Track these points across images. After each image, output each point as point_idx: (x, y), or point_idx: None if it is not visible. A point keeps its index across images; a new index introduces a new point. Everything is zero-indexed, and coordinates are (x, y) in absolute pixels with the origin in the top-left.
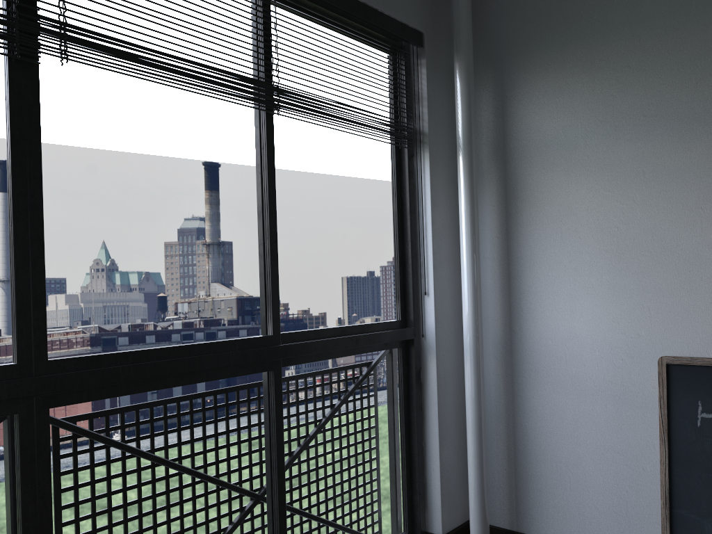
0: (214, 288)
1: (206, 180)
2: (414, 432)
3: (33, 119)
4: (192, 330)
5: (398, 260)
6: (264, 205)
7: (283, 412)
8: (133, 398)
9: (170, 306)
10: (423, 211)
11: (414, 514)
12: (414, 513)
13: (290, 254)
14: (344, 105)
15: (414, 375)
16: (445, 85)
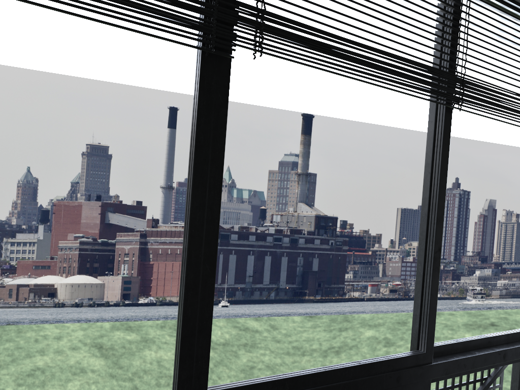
0: (300, 206)
1: (303, 127)
2: None
3: (219, 121)
4: (281, 235)
5: None
6: (431, 208)
7: (340, 305)
8: (236, 278)
9: (268, 216)
10: None
11: None
12: None
13: (358, 187)
14: None
15: None
16: None
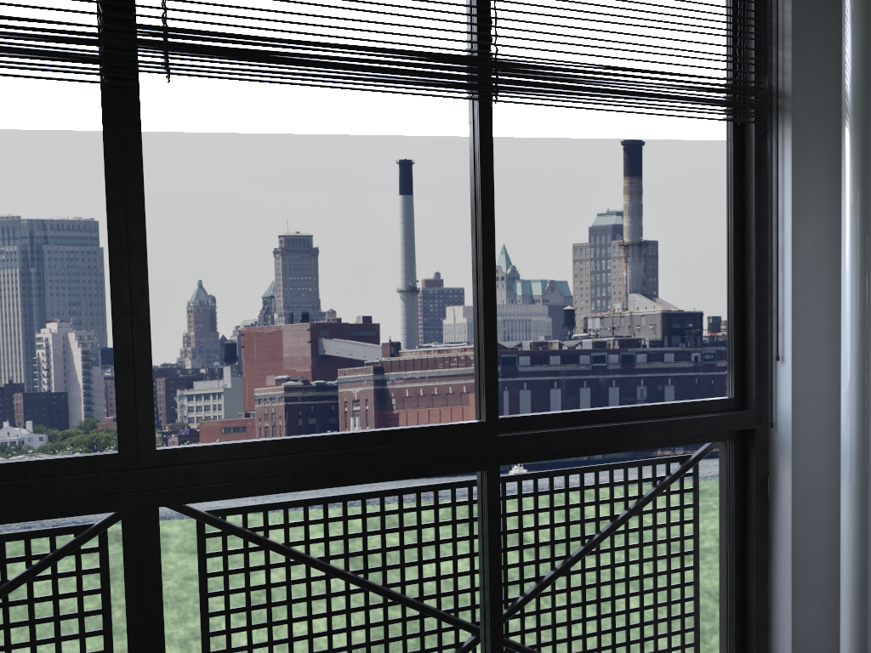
0: (633, 300)
1: (626, 164)
2: (752, 573)
3: (133, 157)
4: (605, 351)
5: (732, 304)
6: (477, 236)
7: None
8: None
9: (578, 322)
10: (777, 225)
11: None
12: None
13: None
14: (620, 70)
15: (754, 485)
16: (834, 4)
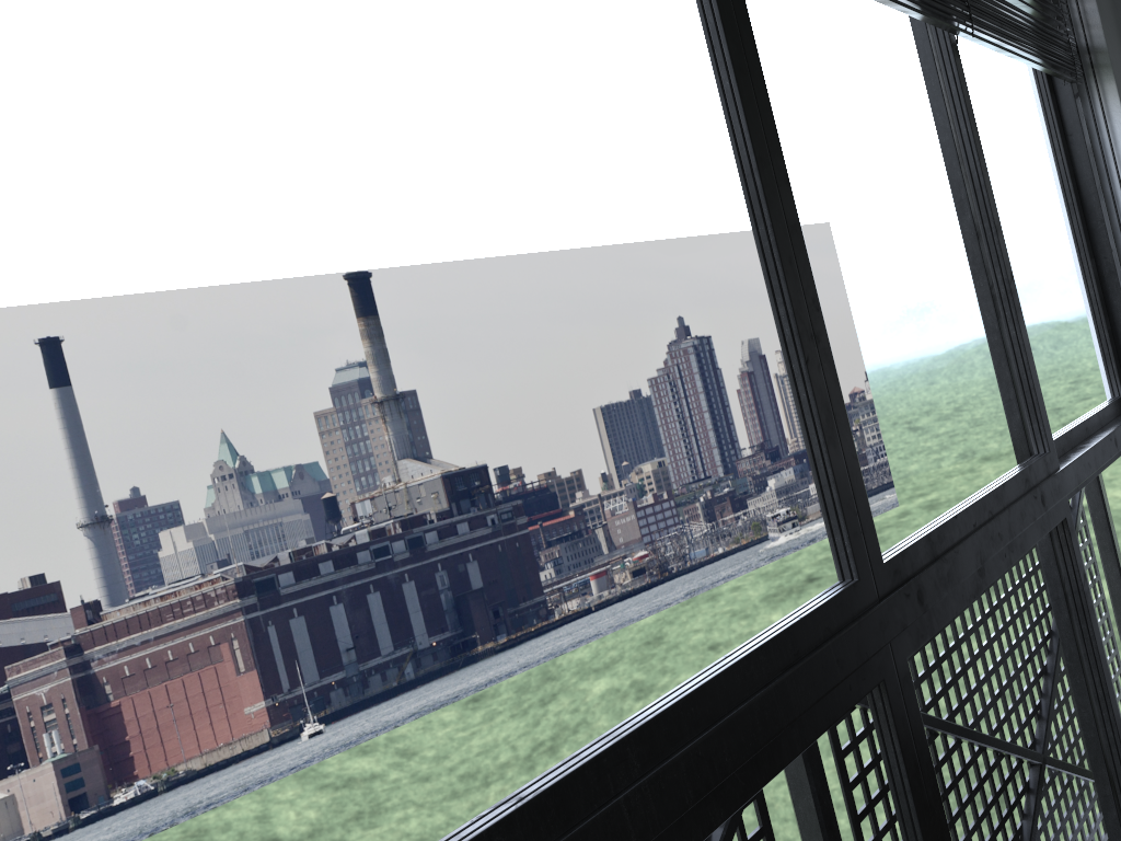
0: (404, 467)
1: (356, 302)
2: None
3: (758, 82)
4: (386, 540)
5: (1095, 289)
6: (978, 213)
7: (550, 638)
8: (321, 664)
9: (345, 511)
10: None
11: None
12: None
13: (507, 391)
14: (1017, 9)
15: None
16: None
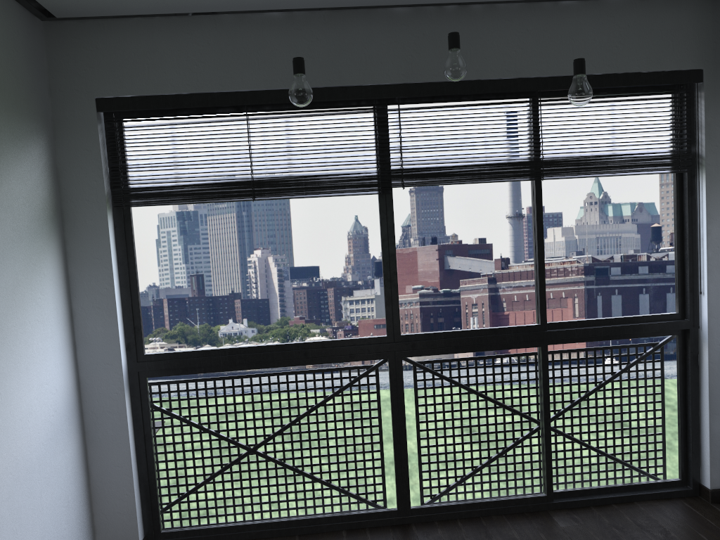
0: None
1: None
2: (689, 404)
3: (390, 220)
4: None
5: (676, 264)
6: (535, 240)
7: None
8: None
9: (665, 237)
10: (699, 224)
11: (688, 467)
12: (688, 466)
13: None
14: (606, 156)
15: (689, 358)
16: None
